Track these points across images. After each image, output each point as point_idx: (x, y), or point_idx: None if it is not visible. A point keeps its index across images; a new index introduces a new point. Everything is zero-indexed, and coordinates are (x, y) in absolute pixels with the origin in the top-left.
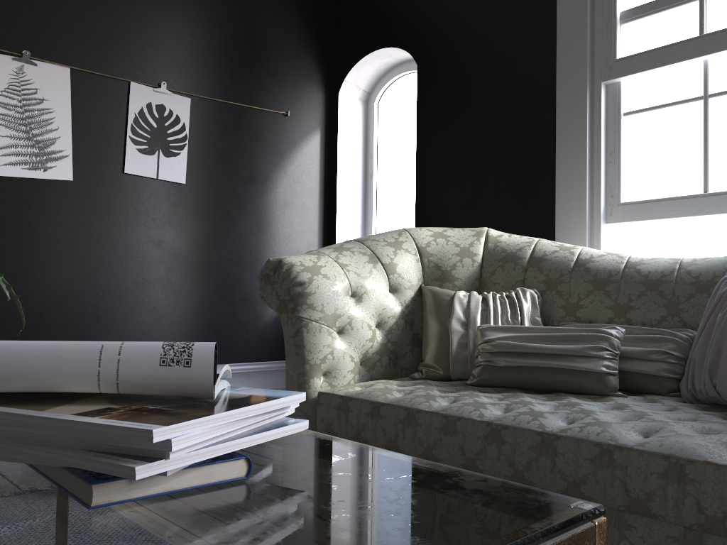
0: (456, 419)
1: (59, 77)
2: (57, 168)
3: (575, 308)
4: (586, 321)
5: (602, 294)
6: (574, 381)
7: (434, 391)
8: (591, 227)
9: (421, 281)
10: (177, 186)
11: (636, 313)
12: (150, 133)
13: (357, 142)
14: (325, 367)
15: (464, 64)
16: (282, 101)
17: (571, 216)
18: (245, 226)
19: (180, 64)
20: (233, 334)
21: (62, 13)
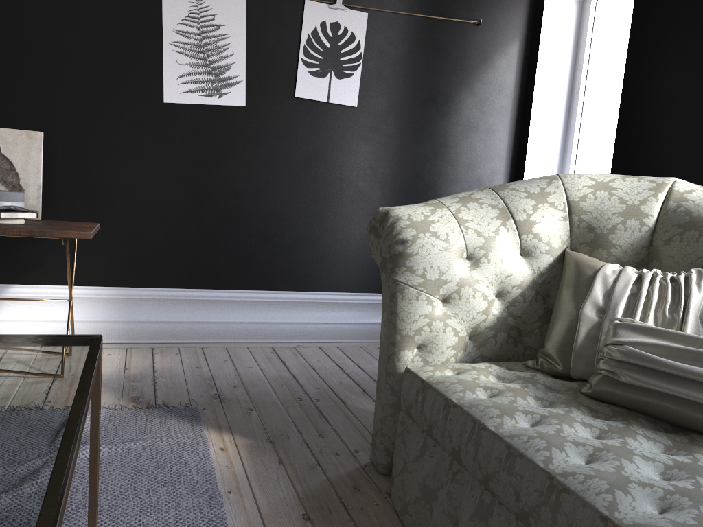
0: (518, 455)
1: (235, 1)
2: (231, 94)
3: None
4: None
5: None
6: None
7: (528, 398)
8: None
9: (566, 244)
10: (348, 109)
11: None
12: (322, 54)
13: (564, 52)
14: (420, 339)
15: None
16: (474, 8)
17: None
18: (419, 152)
19: None
20: None
21: None
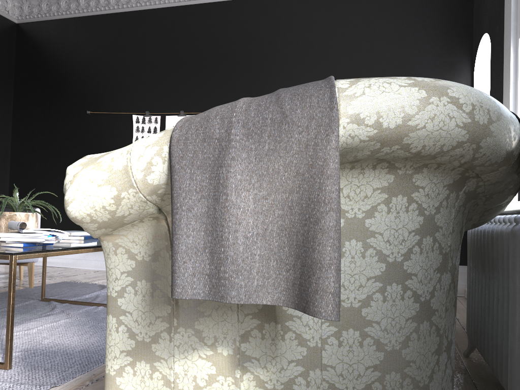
0: None
1: None
2: None
3: None
4: None
5: None
6: None
7: None
8: None
9: None
10: None
11: None
12: None
13: None
14: None
15: (501, 37)
16: None
17: None
18: None
19: None
20: None
21: (291, 85)
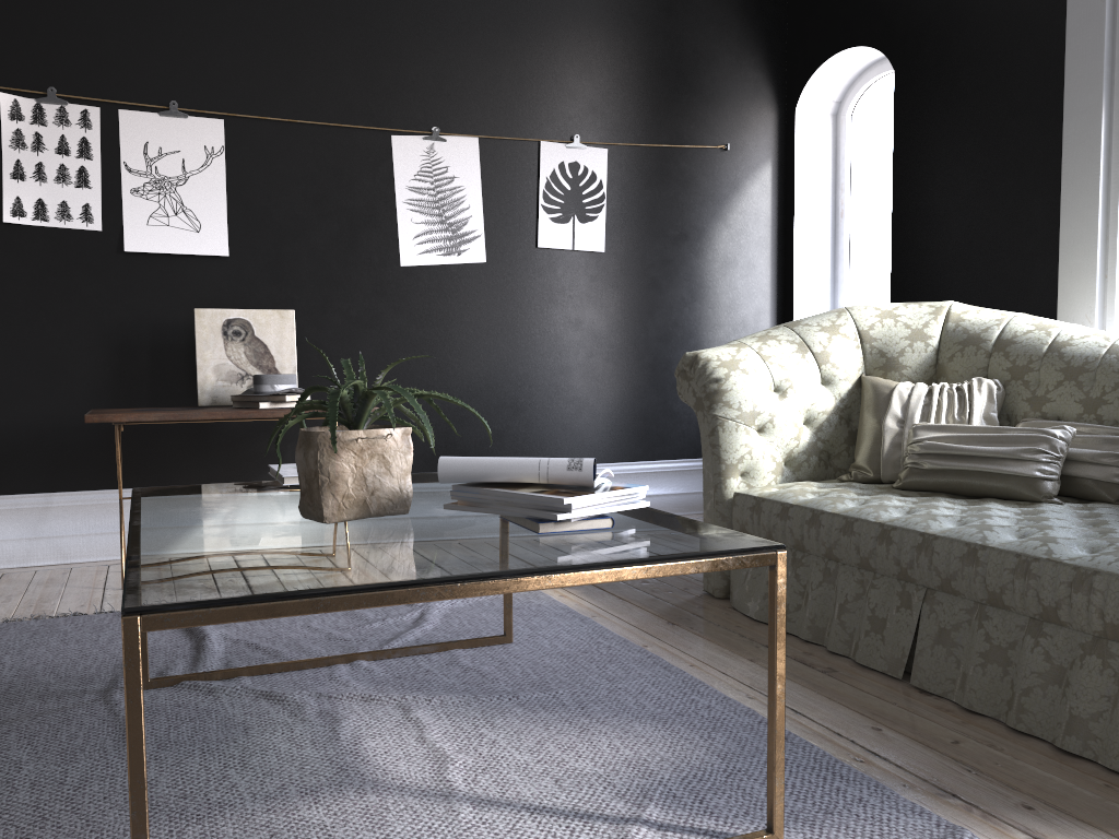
0: (854, 520)
1: (467, 150)
2: (470, 250)
3: (1041, 401)
4: (1053, 417)
5: (1073, 385)
6: (1002, 486)
7: (850, 494)
8: (1105, 291)
9: (861, 370)
10: (595, 255)
11: (1108, 409)
12: (563, 198)
13: (822, 171)
14: (742, 467)
15: (954, 69)
16: (719, 131)
17: (1077, 278)
18: (676, 296)
19: (594, 110)
20: (665, 426)
21: (467, 77)
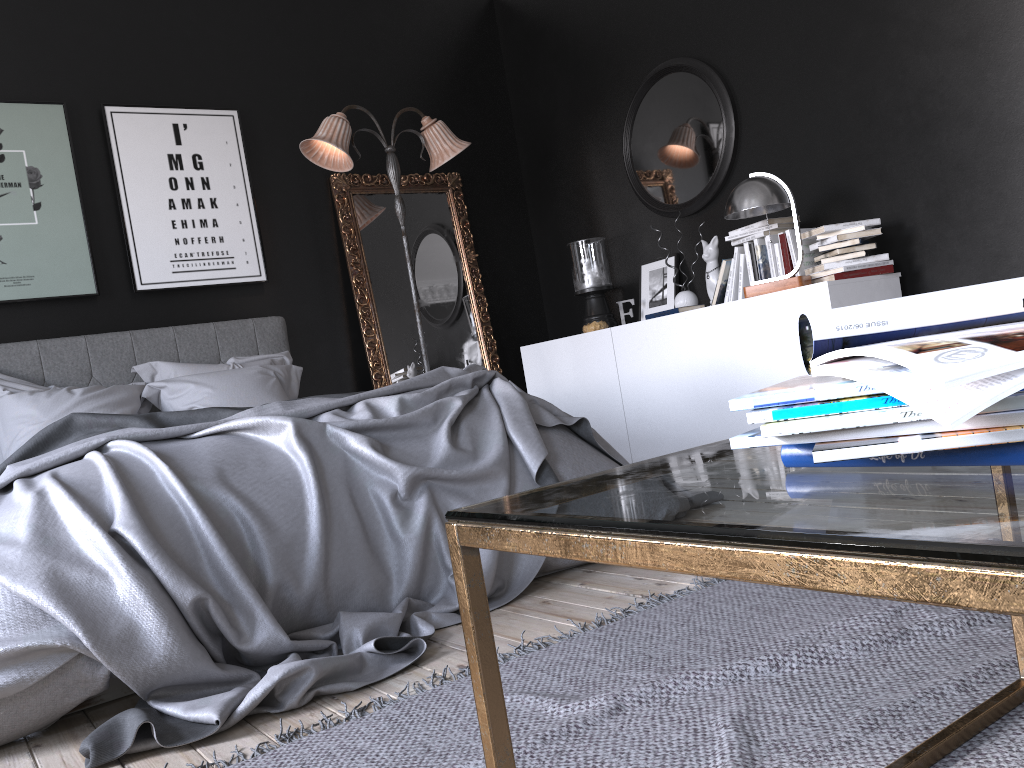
0: None
1: None
2: None
3: None
4: None
5: None
6: None
7: None
8: None
9: None
10: None
11: None
12: None
13: None
14: None
15: None
16: None
17: None
18: None
19: None
20: None
21: None
